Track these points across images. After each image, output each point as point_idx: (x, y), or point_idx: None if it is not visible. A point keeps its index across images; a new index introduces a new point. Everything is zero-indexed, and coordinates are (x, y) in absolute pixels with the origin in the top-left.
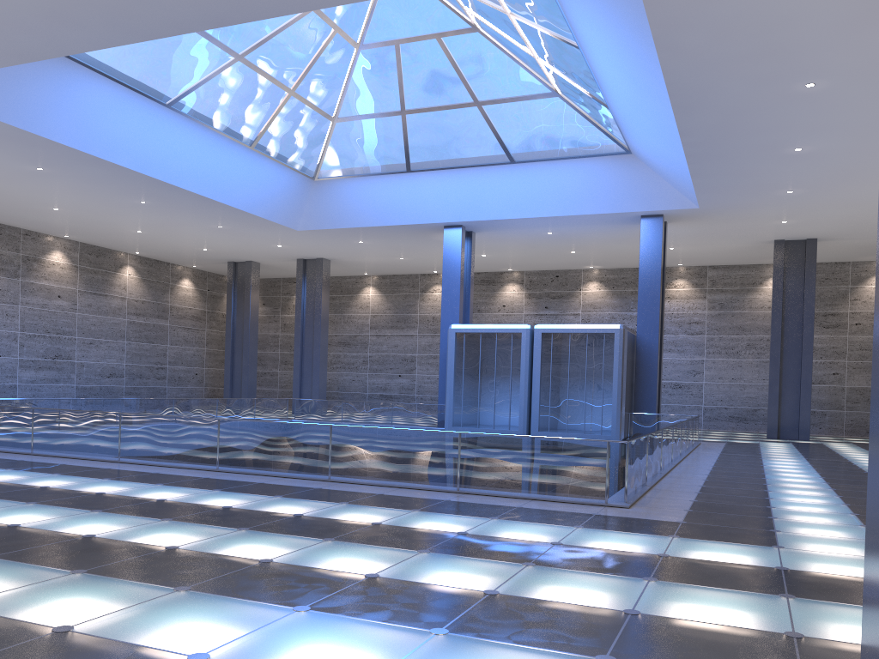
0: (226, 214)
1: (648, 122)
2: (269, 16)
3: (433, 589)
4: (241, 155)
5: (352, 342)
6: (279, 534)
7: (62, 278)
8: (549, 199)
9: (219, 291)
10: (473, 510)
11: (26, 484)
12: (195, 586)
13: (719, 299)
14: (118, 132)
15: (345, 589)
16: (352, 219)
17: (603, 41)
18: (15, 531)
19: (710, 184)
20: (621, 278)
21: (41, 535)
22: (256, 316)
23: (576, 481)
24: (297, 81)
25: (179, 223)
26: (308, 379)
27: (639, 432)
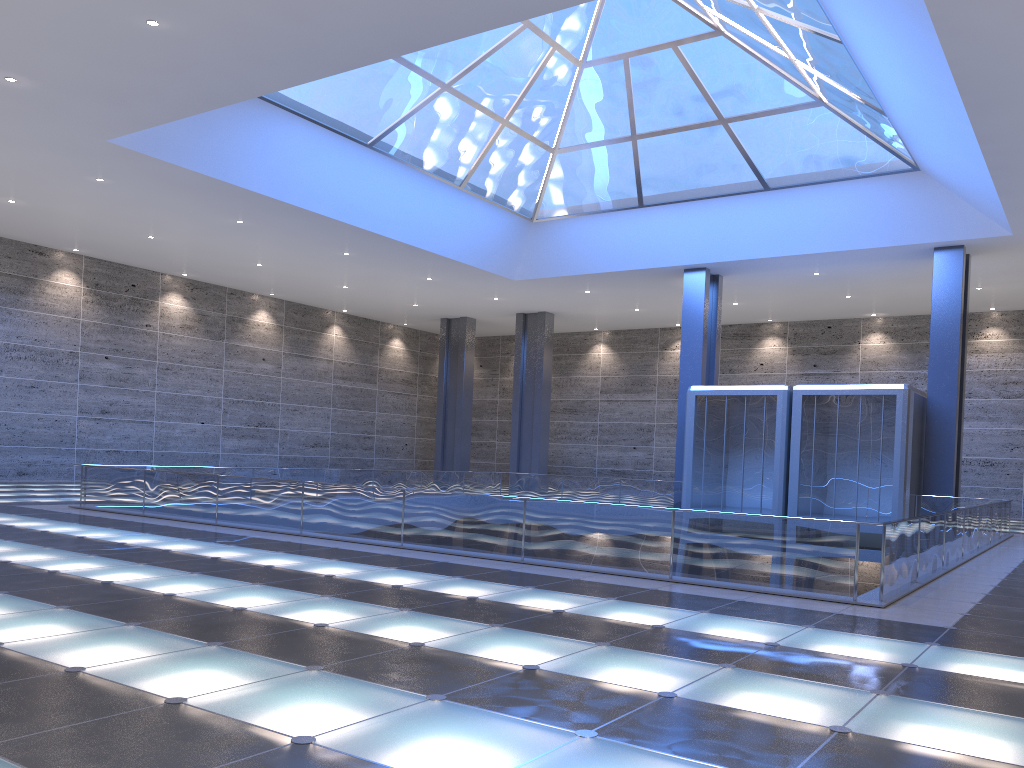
0: (434, 265)
1: (936, 128)
2: (464, 35)
3: (598, 687)
4: (450, 197)
5: (579, 409)
6: (443, 616)
7: (266, 339)
8: (814, 232)
9: (432, 352)
10: (681, 602)
11: (198, 554)
12: (329, 666)
13: None
14: (317, 178)
15: (494, 680)
16: (576, 265)
17: (871, 31)
18: (168, 600)
19: None
20: (912, 328)
21: (193, 605)
22: (470, 379)
23: (816, 572)
24: (511, 110)
25: (386, 276)
26: (527, 451)
27: None
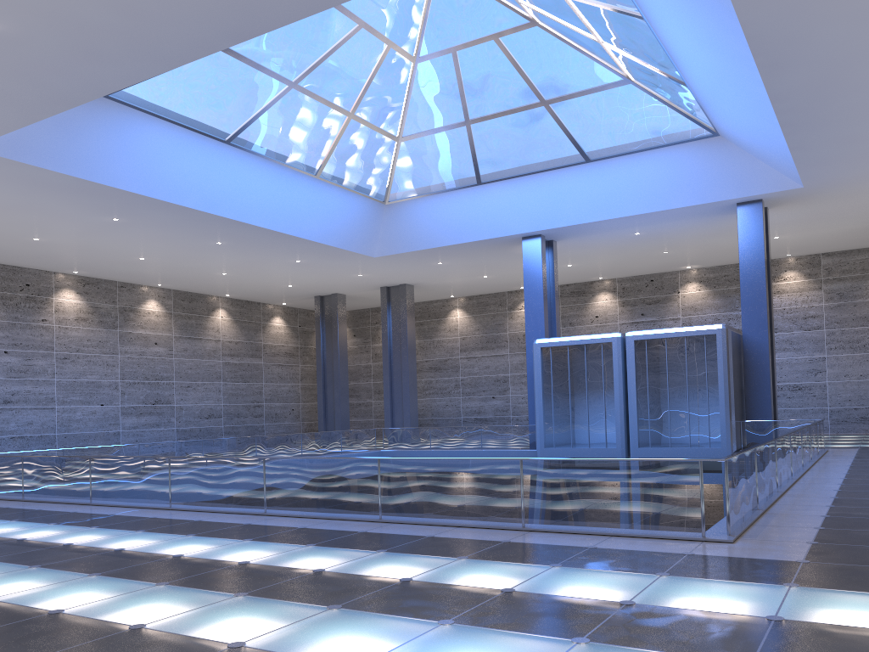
0: (301, 248)
1: (732, 93)
2: (290, 21)
3: None
4: (307, 185)
5: (443, 367)
6: (279, 600)
7: (157, 325)
8: (632, 196)
9: (310, 326)
10: (533, 555)
11: (51, 541)
12: None
13: (837, 288)
14: (181, 174)
15: None
16: (427, 240)
17: (669, 2)
18: None
19: (813, 158)
20: (722, 276)
21: (4, 612)
22: (344, 347)
23: (664, 511)
24: (355, 103)
25: (259, 261)
26: (399, 407)
27: (753, 441)
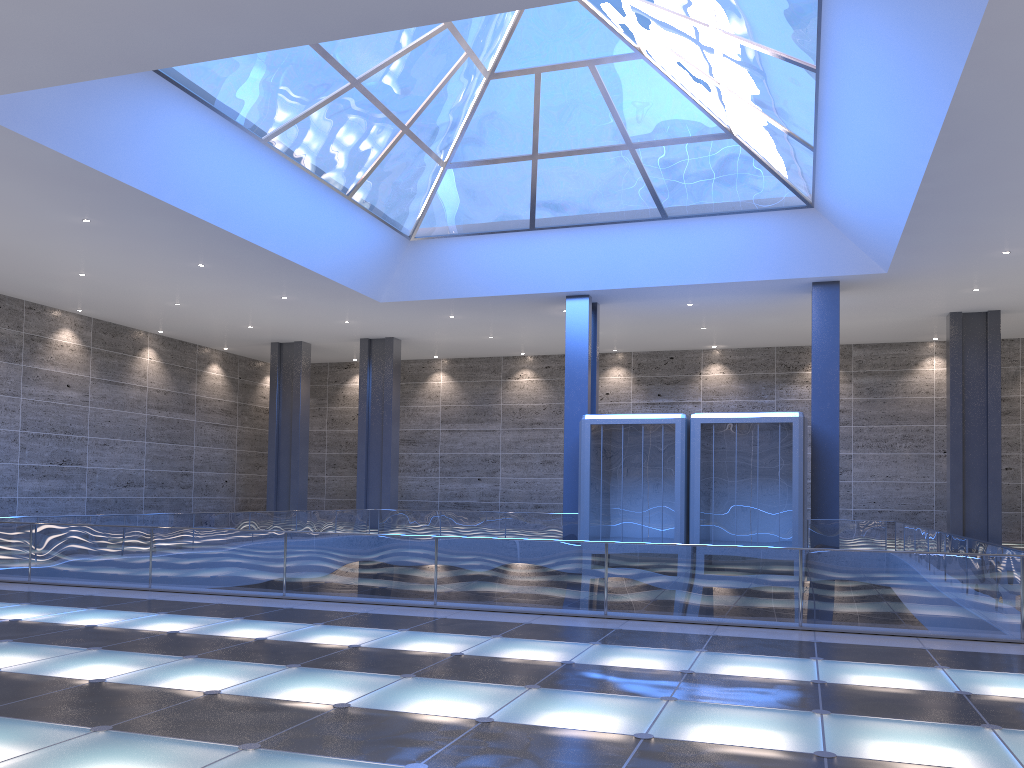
0: (300, 282)
1: (875, 164)
2: (498, 10)
3: None
4: (335, 207)
5: (418, 440)
6: (734, 705)
7: (71, 363)
8: (704, 263)
9: (252, 379)
10: (887, 656)
11: (227, 635)
12: None
13: (868, 382)
14: (200, 173)
15: None
16: (452, 287)
17: (870, 59)
18: (363, 716)
19: (918, 243)
20: (749, 359)
21: (413, 721)
22: (307, 408)
23: (977, 611)
24: (414, 116)
25: (234, 293)
26: (376, 485)
27: (820, 542)
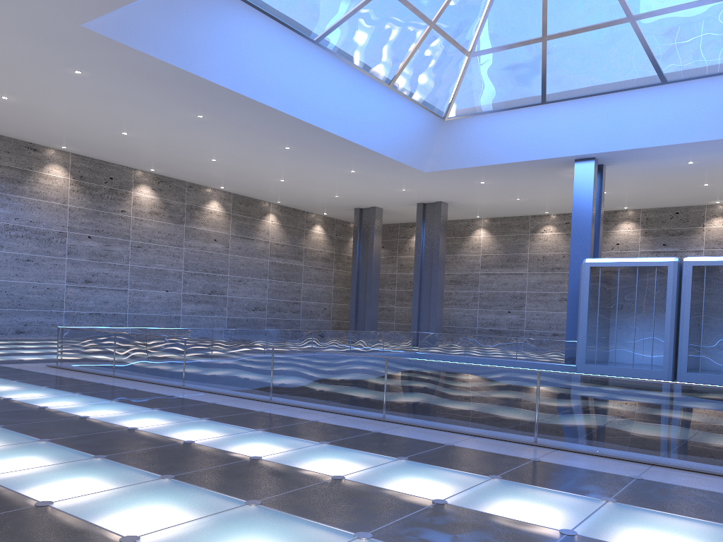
0: (360, 158)
1: None
2: None
3: None
4: (379, 95)
5: (463, 281)
6: None
7: (217, 224)
8: (703, 121)
9: (345, 236)
10: None
11: (168, 436)
12: None
13: None
14: (269, 72)
15: None
16: (479, 157)
17: None
18: None
19: None
20: None
21: None
22: (378, 256)
23: None
24: (438, 12)
25: (317, 169)
26: (425, 314)
27: None
